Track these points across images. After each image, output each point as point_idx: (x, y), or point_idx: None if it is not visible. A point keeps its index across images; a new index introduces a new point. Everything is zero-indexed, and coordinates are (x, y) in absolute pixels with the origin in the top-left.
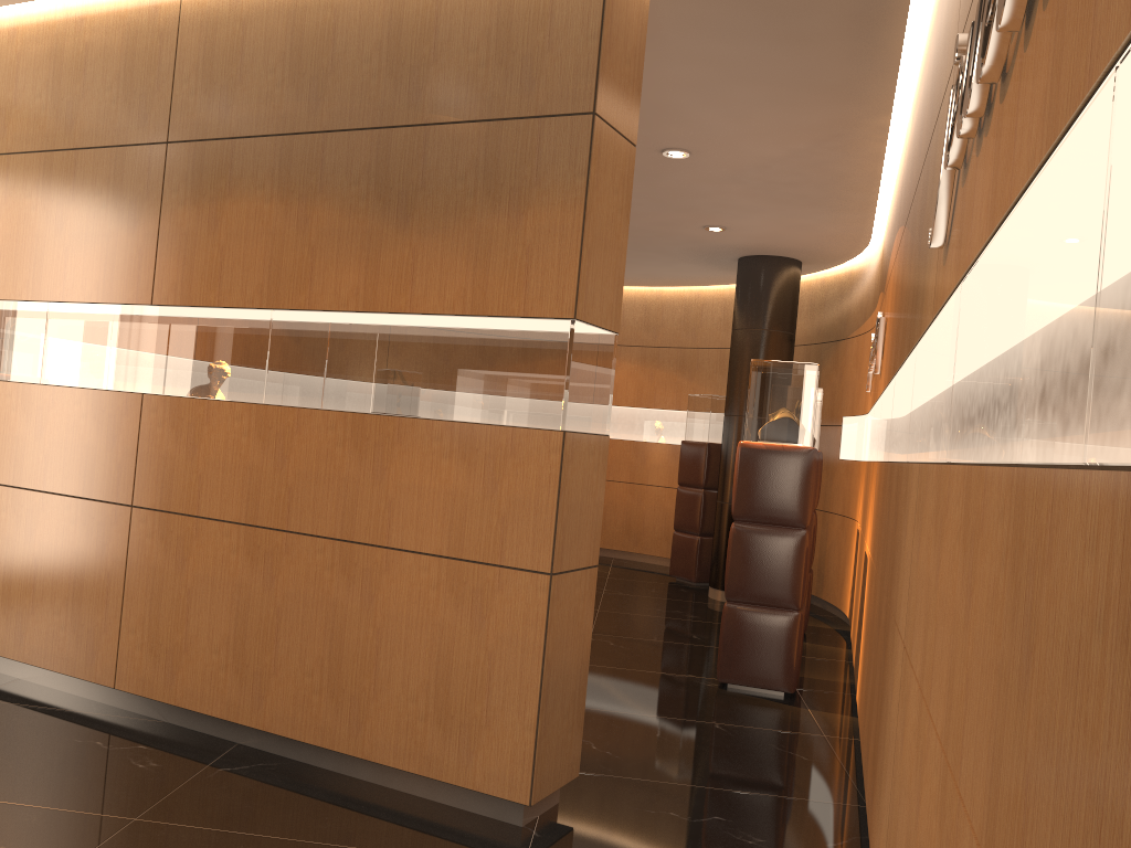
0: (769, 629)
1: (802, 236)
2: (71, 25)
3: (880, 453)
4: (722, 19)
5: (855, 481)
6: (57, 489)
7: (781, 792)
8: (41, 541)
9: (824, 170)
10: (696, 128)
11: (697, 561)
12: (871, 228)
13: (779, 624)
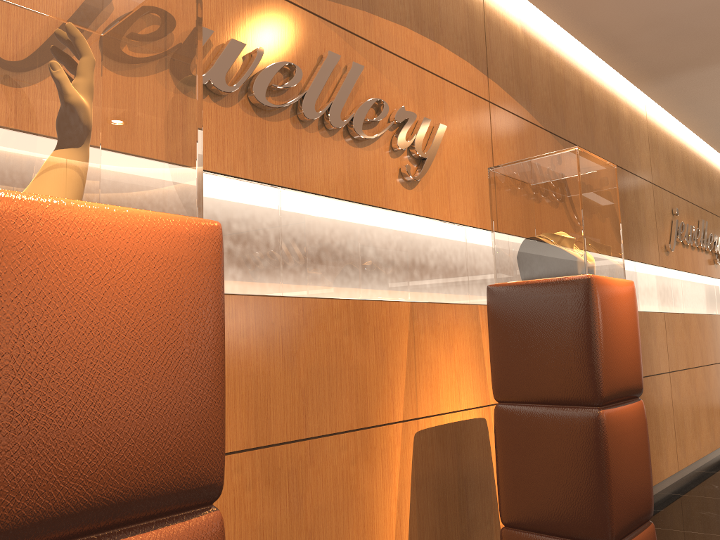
0: None
1: None
2: None
3: None
4: (714, 18)
5: None
6: None
7: (669, 531)
8: None
9: None
10: None
11: None
12: None
13: None
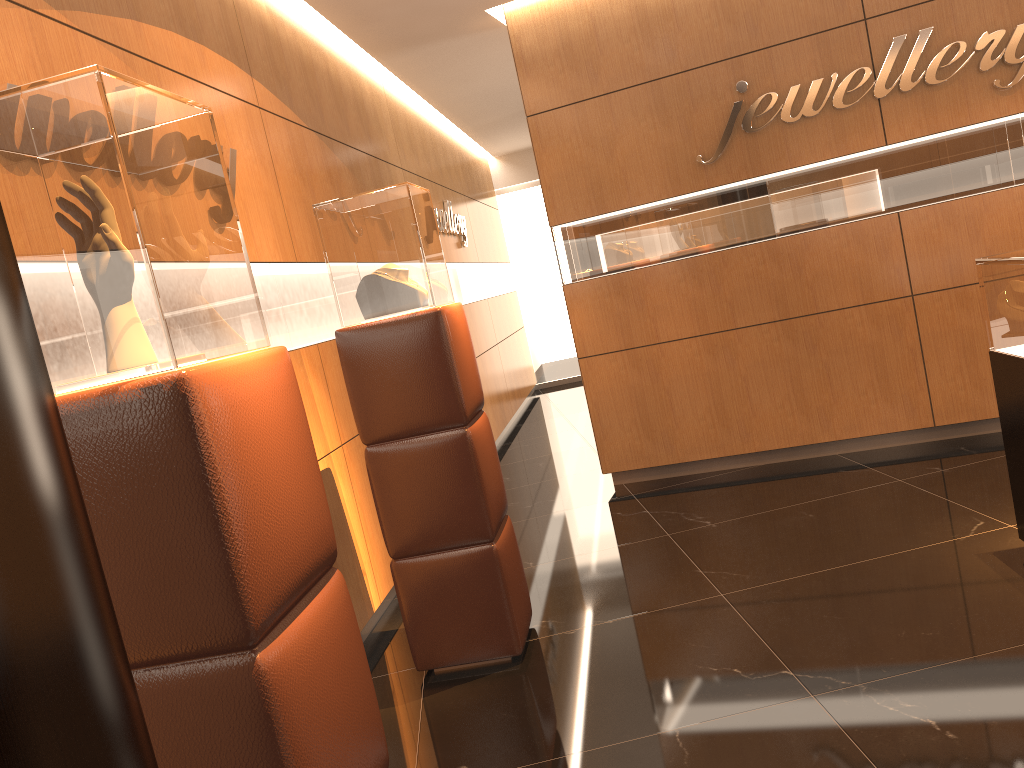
0: None
1: None
2: None
3: (321, 333)
4: None
5: None
6: None
7: None
8: None
9: None
10: None
11: None
12: None
13: None
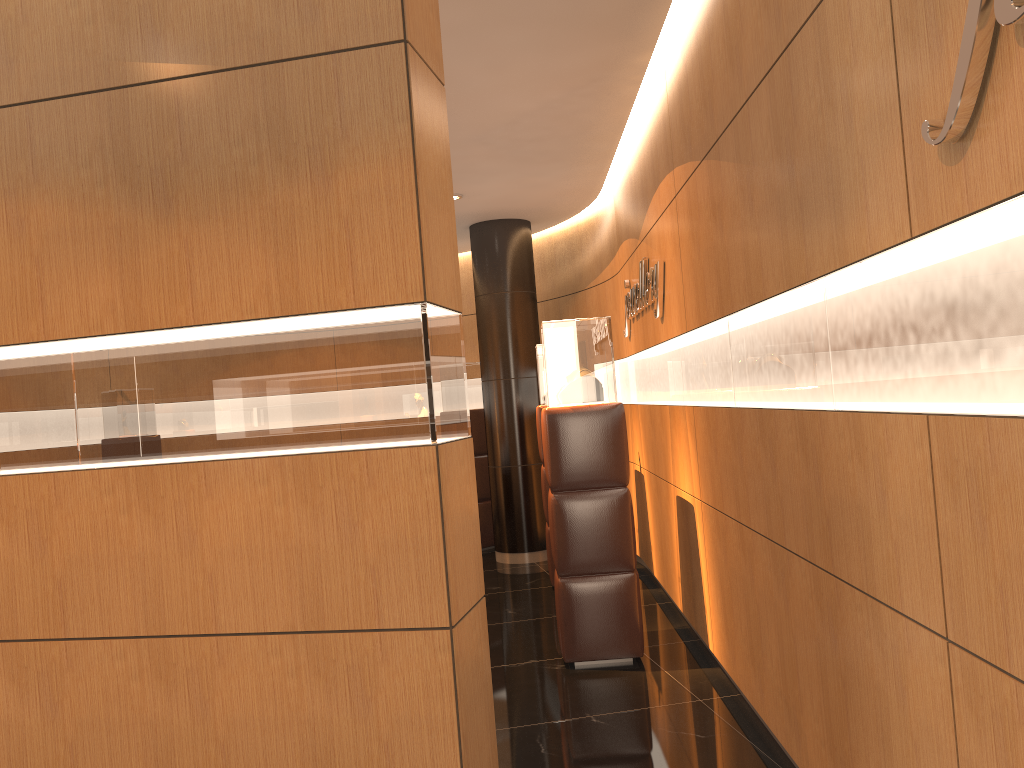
0: (608, 597)
1: (536, 195)
2: None
3: (697, 397)
4: None
5: None
6: None
7: None
8: None
9: (572, 121)
10: (449, 85)
11: None
12: (604, 178)
13: (617, 589)
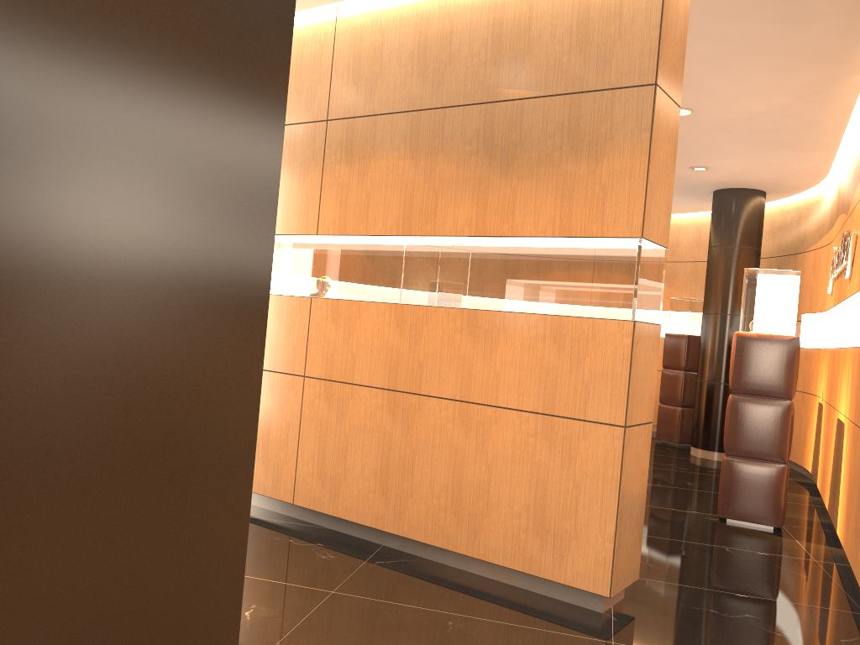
0: (761, 477)
1: (770, 172)
2: None
3: (858, 340)
4: (740, 7)
5: (814, 365)
6: None
7: (792, 600)
8: None
9: (800, 119)
10: (700, 91)
11: (679, 427)
12: (831, 163)
13: (769, 473)
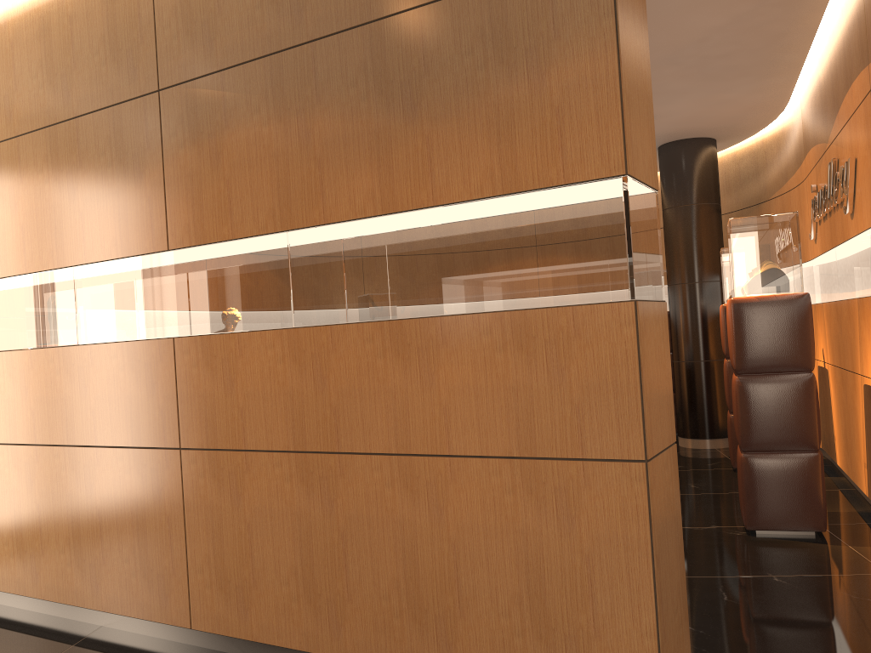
0: (791, 473)
1: (722, 113)
2: (53, 3)
3: None
4: None
5: None
6: (108, 442)
7: None
8: (101, 494)
9: (761, 33)
10: None
11: None
12: (792, 90)
13: (800, 467)
